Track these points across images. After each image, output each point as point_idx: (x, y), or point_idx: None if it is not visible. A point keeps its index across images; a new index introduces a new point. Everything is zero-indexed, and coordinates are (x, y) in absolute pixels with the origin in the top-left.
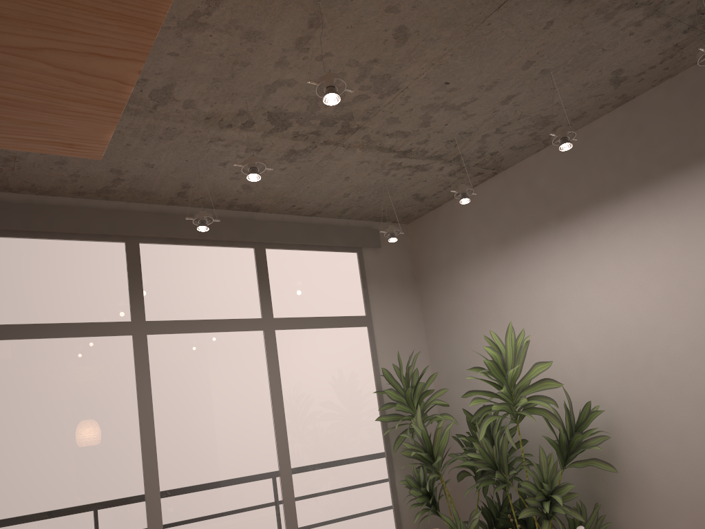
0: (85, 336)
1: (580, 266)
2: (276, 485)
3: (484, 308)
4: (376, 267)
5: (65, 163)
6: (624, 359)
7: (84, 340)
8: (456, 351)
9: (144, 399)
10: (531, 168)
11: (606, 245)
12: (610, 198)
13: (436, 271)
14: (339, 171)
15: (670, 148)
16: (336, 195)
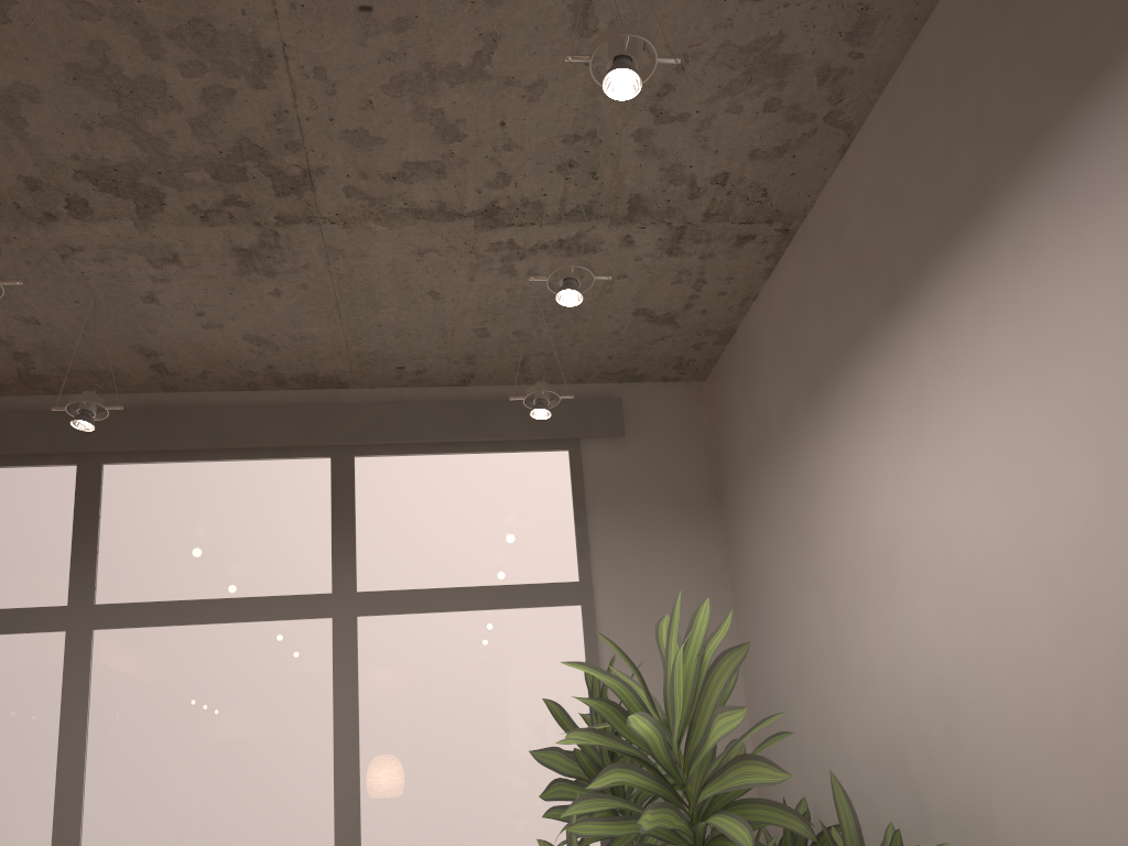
0: None
1: (928, 433)
2: None
3: (798, 556)
4: (614, 478)
5: None
6: (1028, 702)
7: None
8: (771, 660)
9: (69, 750)
10: (839, 198)
11: (970, 363)
12: (966, 225)
13: (739, 477)
14: (399, 282)
15: (1072, 24)
16: (459, 335)
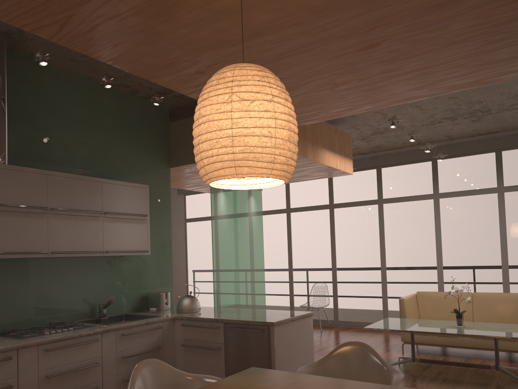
0: (415, 200)
1: None
2: (498, 266)
3: None
4: None
5: (396, 142)
6: None
7: (415, 202)
8: None
9: (437, 224)
10: None
11: None
12: None
13: None
14: (512, 116)
15: None
16: None
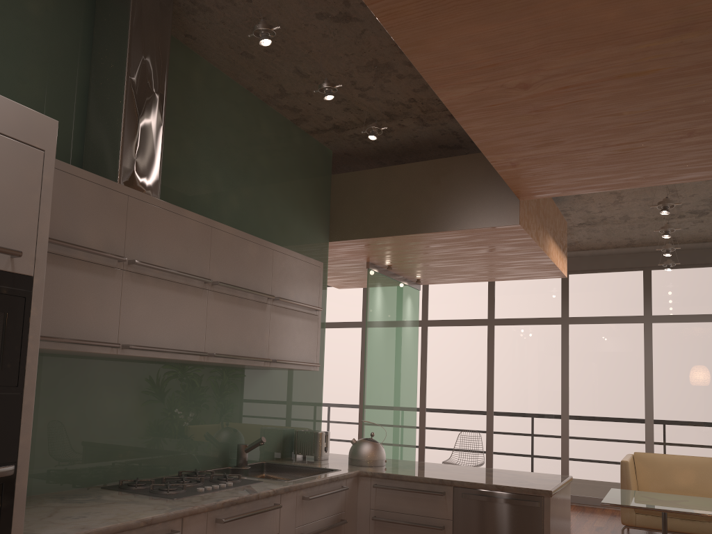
0: (616, 323)
1: None
2: None
3: None
4: None
5: (600, 240)
6: None
7: (616, 325)
8: None
9: (647, 358)
10: None
11: None
12: None
13: None
14: None
15: None
16: None
